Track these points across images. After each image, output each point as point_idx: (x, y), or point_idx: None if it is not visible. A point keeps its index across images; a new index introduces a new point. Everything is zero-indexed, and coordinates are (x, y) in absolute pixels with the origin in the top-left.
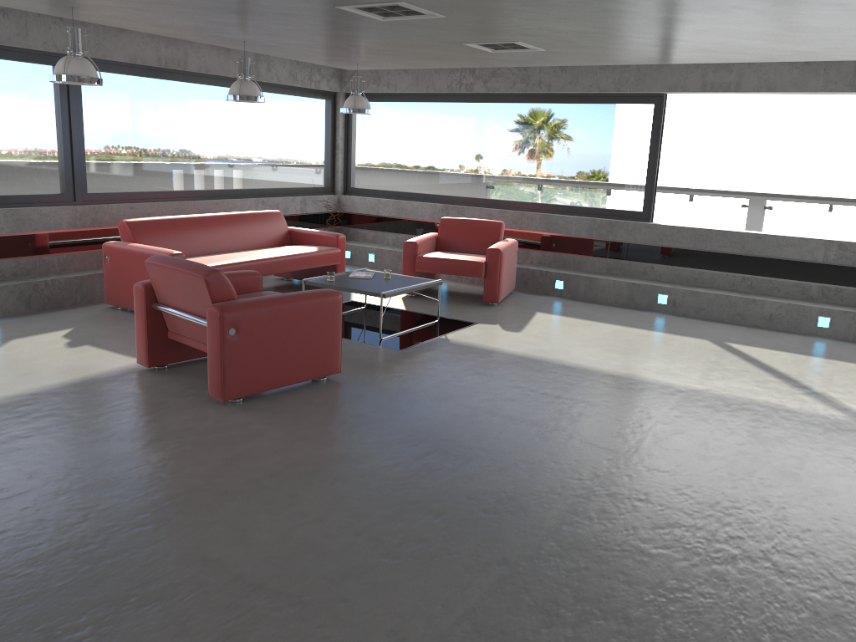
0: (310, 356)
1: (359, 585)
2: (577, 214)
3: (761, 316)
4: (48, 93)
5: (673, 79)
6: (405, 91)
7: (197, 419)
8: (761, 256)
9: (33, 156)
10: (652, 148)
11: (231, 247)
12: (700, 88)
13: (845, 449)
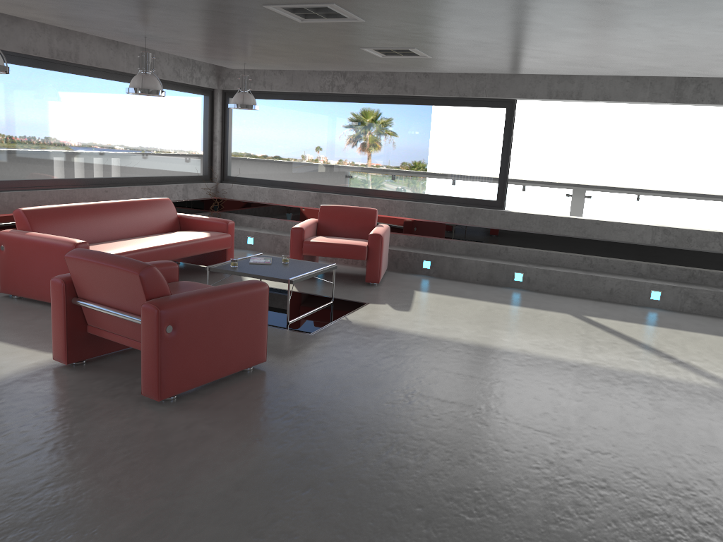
0: (240, 348)
1: None
2: (439, 202)
3: (604, 291)
4: None
5: (523, 87)
6: (280, 90)
7: (136, 422)
8: (600, 239)
9: None
10: (504, 146)
11: (125, 233)
12: (547, 95)
13: None
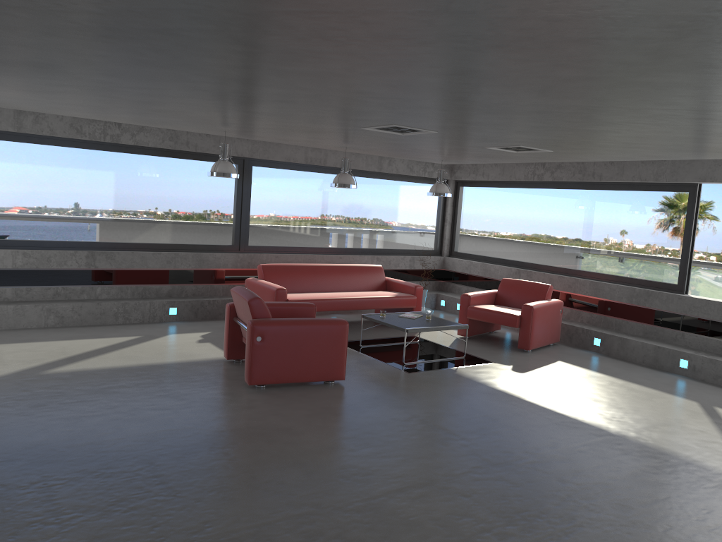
0: (318, 364)
1: (217, 496)
2: (621, 283)
3: None
4: (230, 181)
5: (703, 171)
6: (494, 179)
7: (226, 393)
8: None
9: (216, 220)
10: (686, 229)
11: (336, 288)
12: None
13: (711, 502)
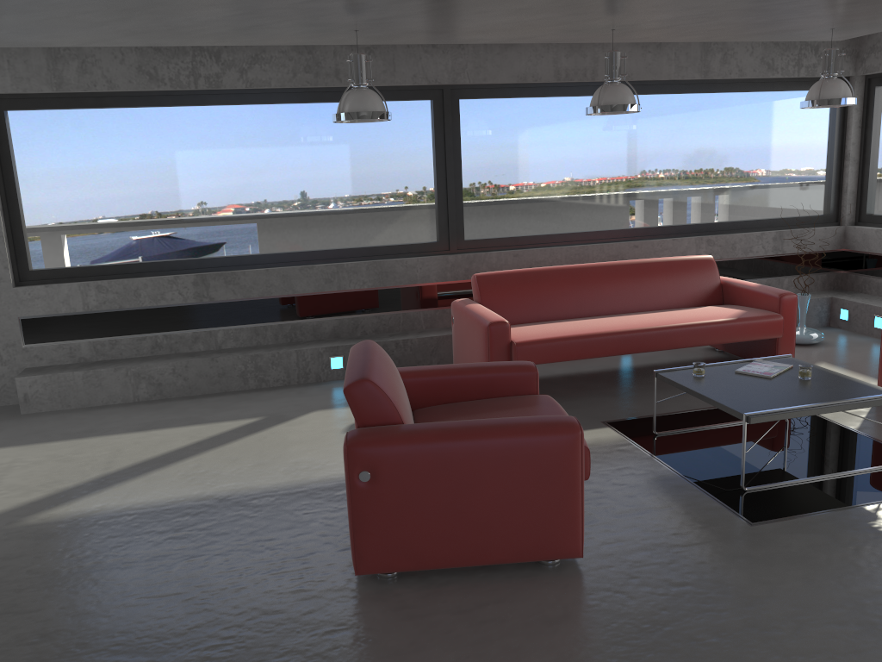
0: (514, 526)
1: None
2: None
3: None
4: (423, 131)
5: None
6: None
7: (301, 597)
8: None
9: (405, 202)
10: None
11: (620, 306)
12: None
13: None
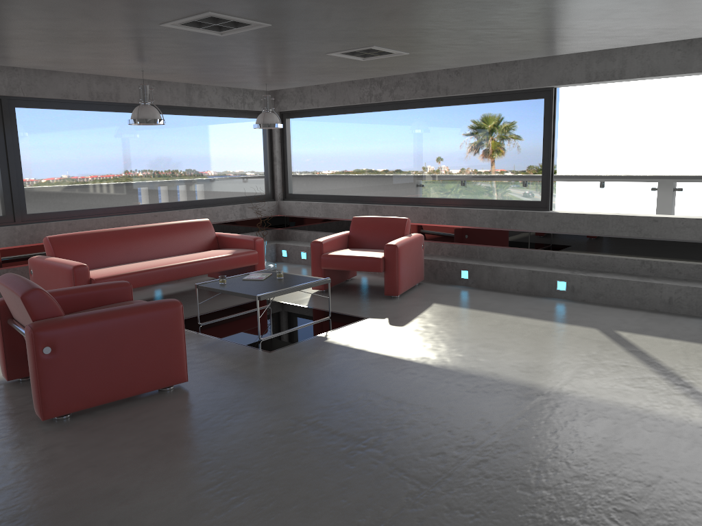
0: (147, 368)
1: None
2: (481, 206)
3: (661, 300)
4: None
5: (559, 73)
6: (325, 106)
7: (6, 441)
8: (659, 239)
9: None
10: (545, 140)
11: (155, 254)
12: (586, 78)
13: None
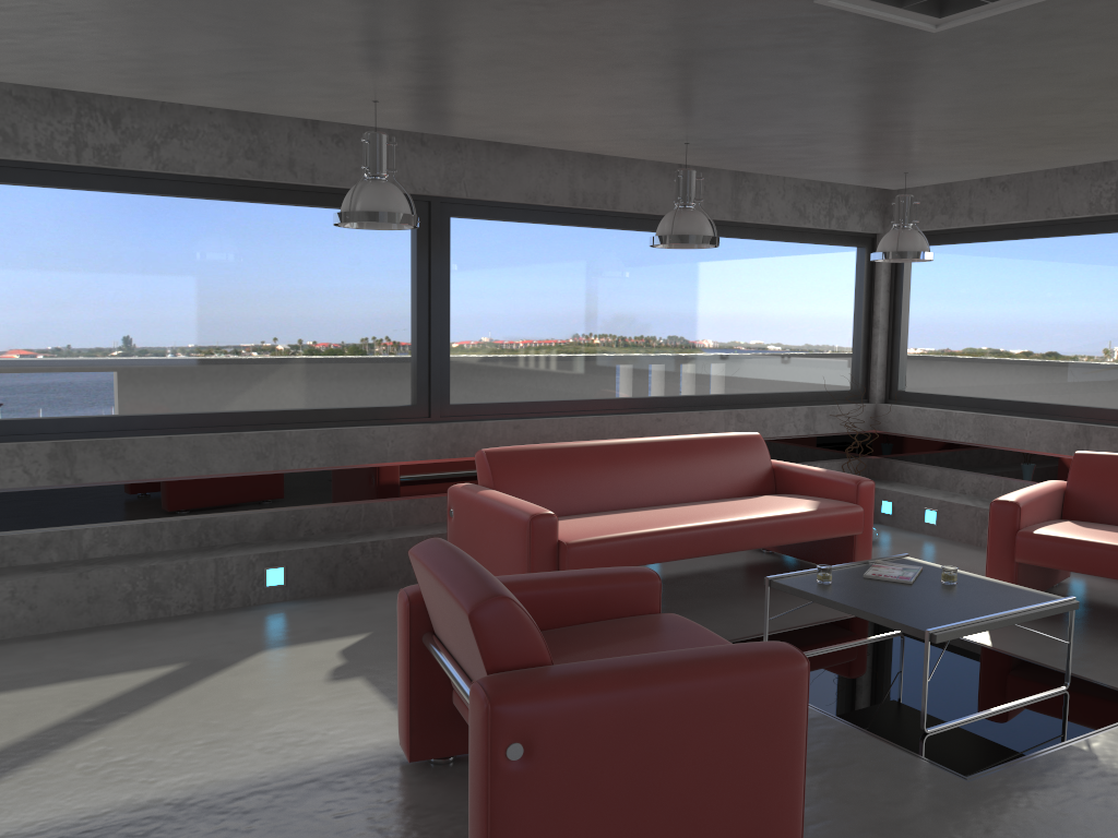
0: (719, 811)
1: None
2: None
3: None
4: (400, 254)
5: None
6: (1001, 221)
7: None
8: None
9: (372, 349)
10: None
11: (663, 495)
12: None
13: None
